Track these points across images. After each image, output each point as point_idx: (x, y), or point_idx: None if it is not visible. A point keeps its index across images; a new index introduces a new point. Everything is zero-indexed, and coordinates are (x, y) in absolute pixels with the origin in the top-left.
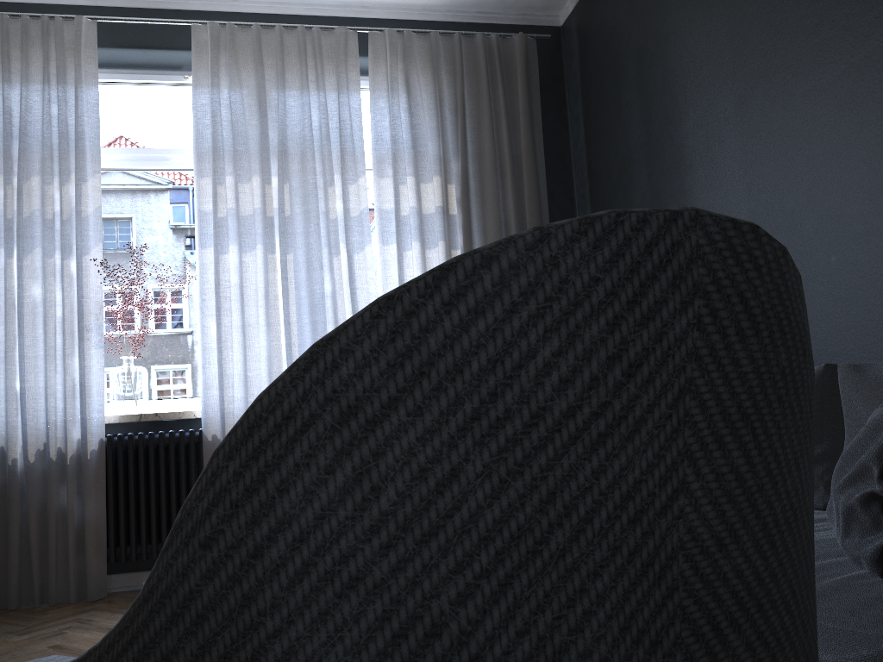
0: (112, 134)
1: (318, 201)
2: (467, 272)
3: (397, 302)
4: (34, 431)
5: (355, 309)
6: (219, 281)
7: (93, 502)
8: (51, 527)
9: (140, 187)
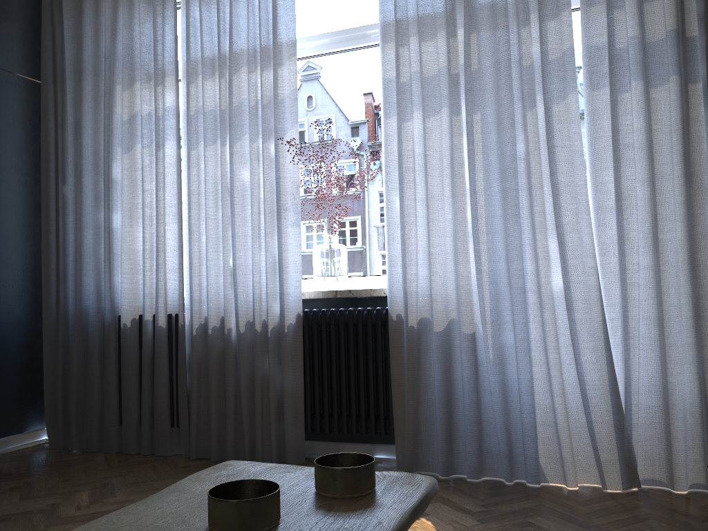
0: (320, 21)
1: (510, 48)
2: None
3: None
4: (243, 304)
5: (553, 171)
6: (401, 151)
7: (290, 374)
8: (256, 393)
9: (344, 68)
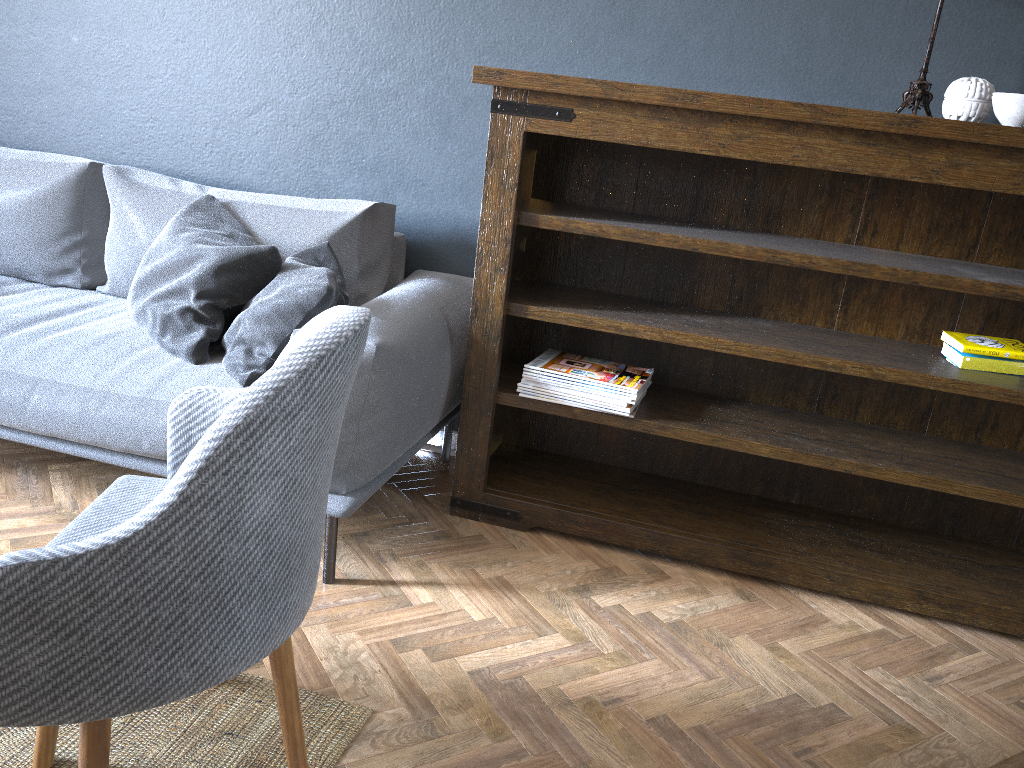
0: None
1: None
2: (328, 357)
3: (307, 371)
4: None
5: None
6: None
7: None
8: None
9: None
